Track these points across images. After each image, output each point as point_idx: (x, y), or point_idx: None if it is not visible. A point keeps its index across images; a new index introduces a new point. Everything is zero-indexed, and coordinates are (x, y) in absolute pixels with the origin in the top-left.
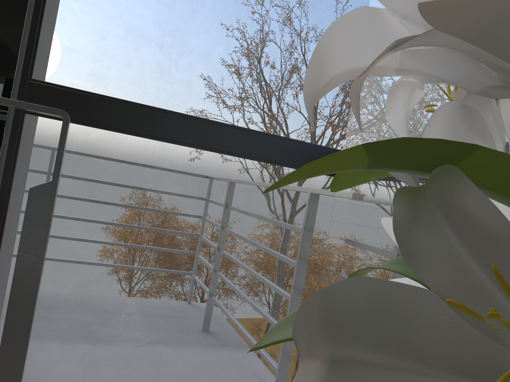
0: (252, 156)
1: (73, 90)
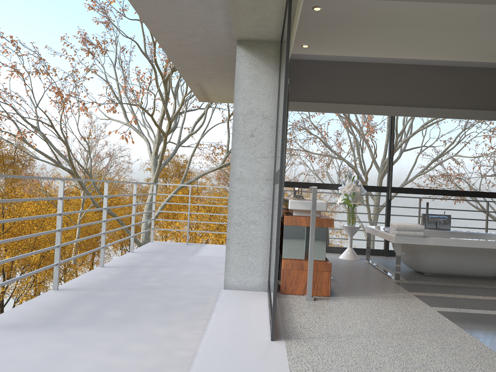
0: None
1: None
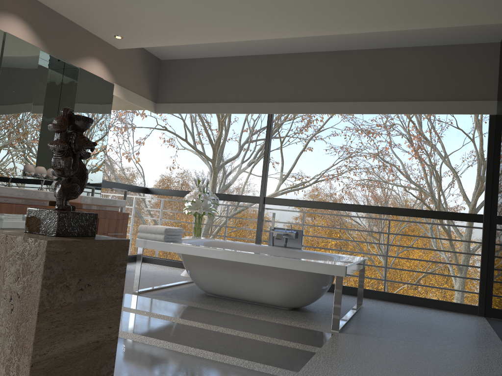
0: (133, 191)
1: (108, 181)
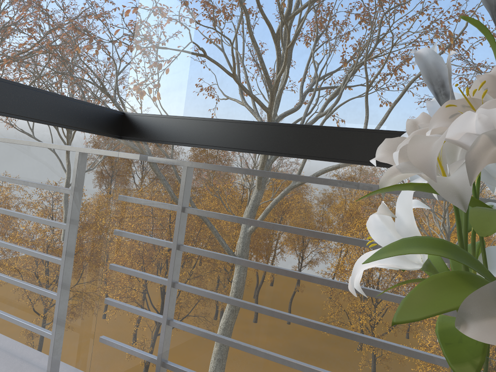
0: (42, 119)
1: None
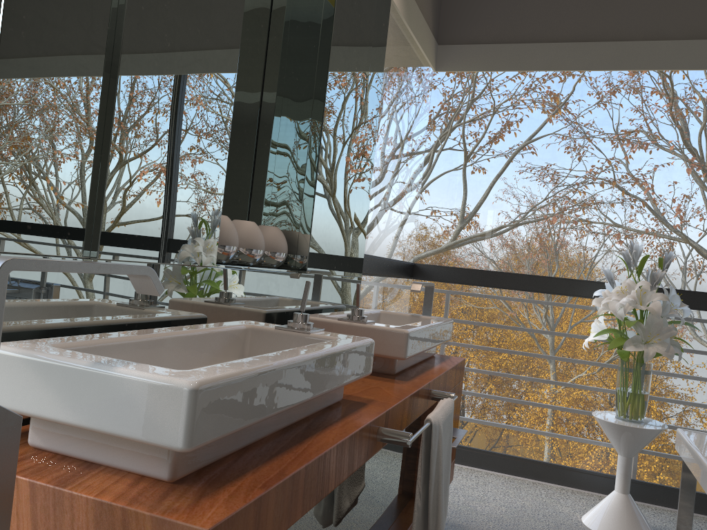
0: (398, 275)
1: (368, 256)
